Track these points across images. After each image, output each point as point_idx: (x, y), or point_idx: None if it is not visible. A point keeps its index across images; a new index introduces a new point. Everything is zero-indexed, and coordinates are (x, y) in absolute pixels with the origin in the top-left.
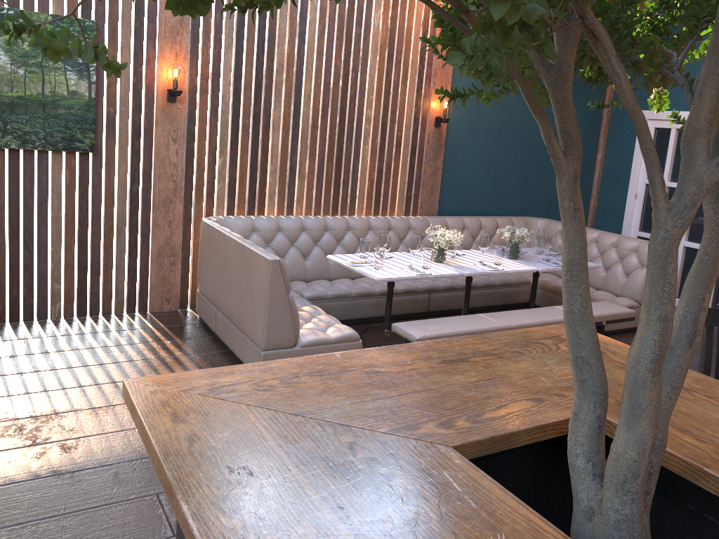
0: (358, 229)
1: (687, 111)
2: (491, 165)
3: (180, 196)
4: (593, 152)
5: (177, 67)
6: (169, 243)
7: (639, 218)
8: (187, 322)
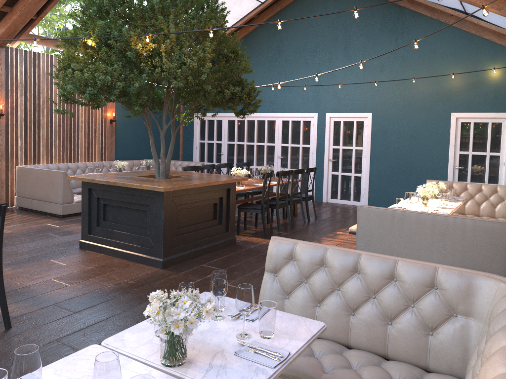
0: (82, 167)
1: (210, 113)
2: (135, 138)
3: (4, 158)
4: (178, 131)
5: (3, 104)
6: (0, 178)
7: (198, 156)
8: (14, 209)
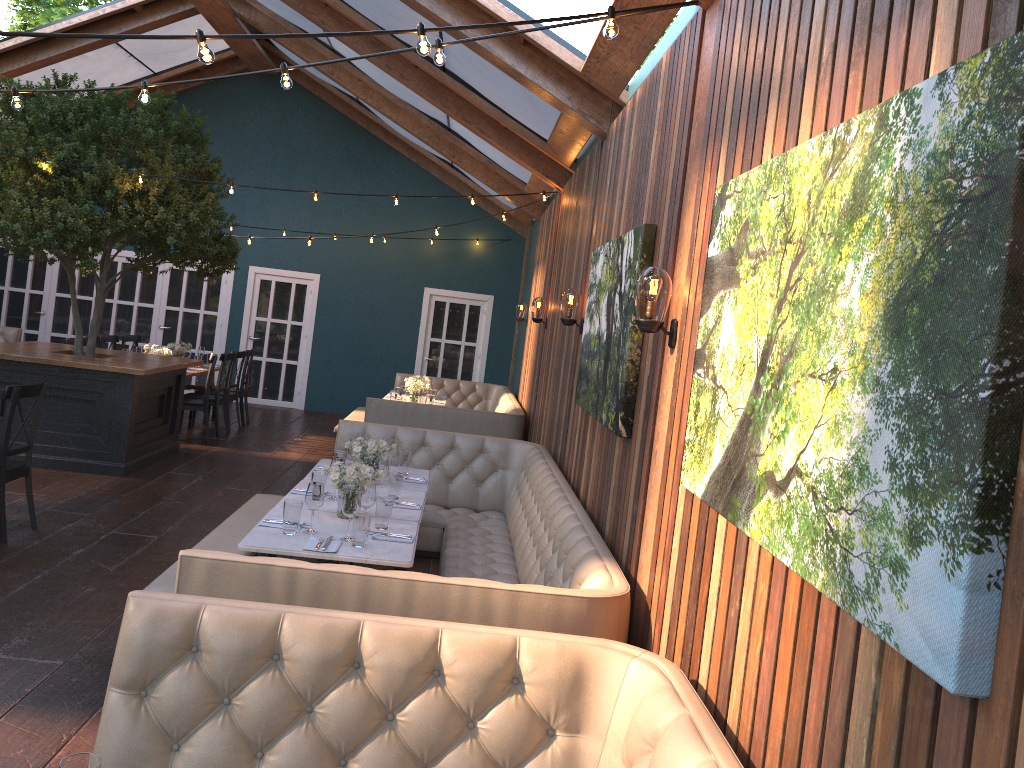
0: None
1: None
2: None
3: None
4: None
5: None
6: None
7: None
8: None
